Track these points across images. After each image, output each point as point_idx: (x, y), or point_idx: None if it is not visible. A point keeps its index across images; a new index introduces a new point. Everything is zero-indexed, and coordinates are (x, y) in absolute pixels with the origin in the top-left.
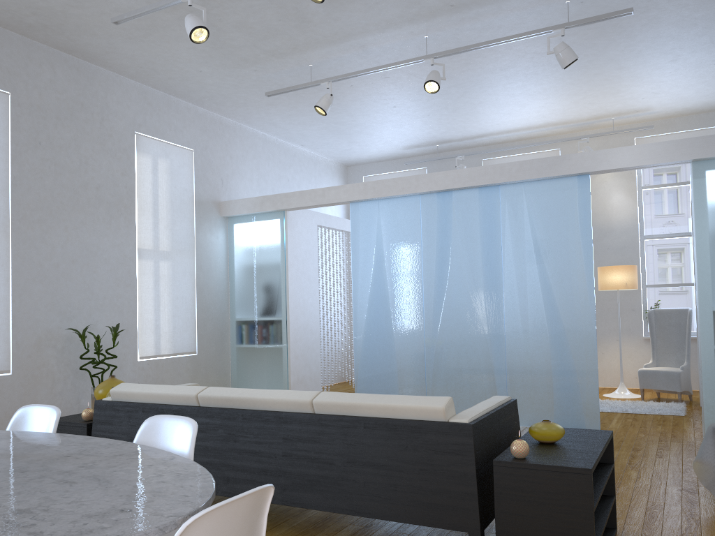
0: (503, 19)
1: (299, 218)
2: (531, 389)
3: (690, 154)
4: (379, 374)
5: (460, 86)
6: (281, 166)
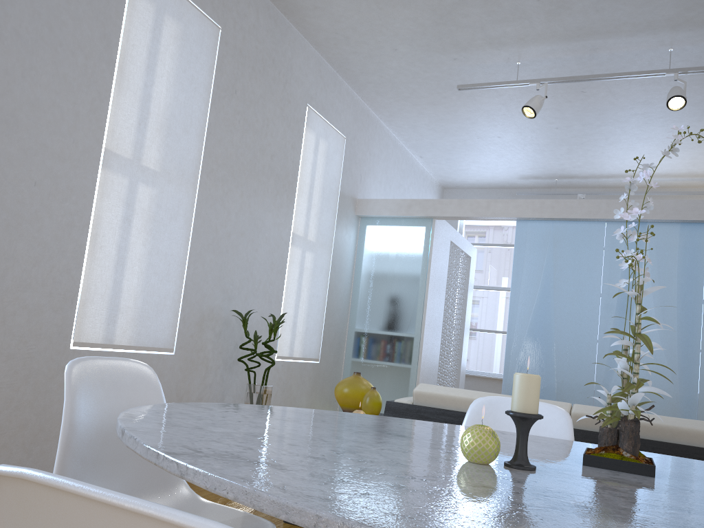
0: None
1: (441, 229)
2: None
3: None
4: None
5: (647, 115)
6: (402, 174)
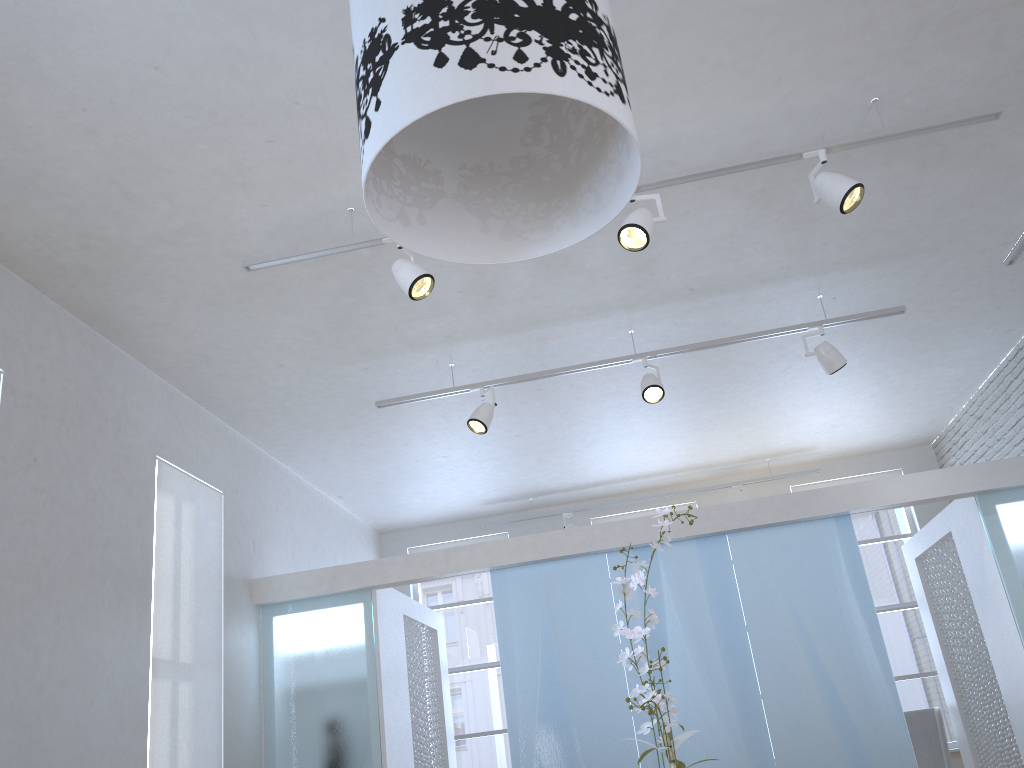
0: (736, 314)
1: (387, 601)
2: None
3: (978, 484)
4: None
5: (623, 406)
6: (316, 527)
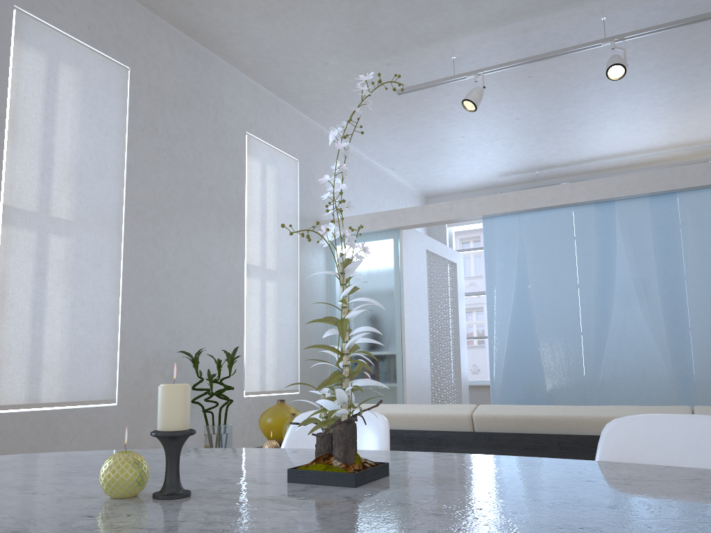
0: None
1: (412, 239)
2: None
3: None
4: None
5: (604, 90)
6: (373, 189)
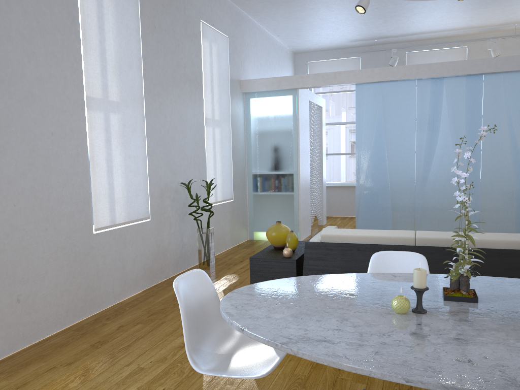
0: None
1: (303, 95)
2: (498, 223)
3: None
4: (376, 213)
5: None
6: (267, 52)
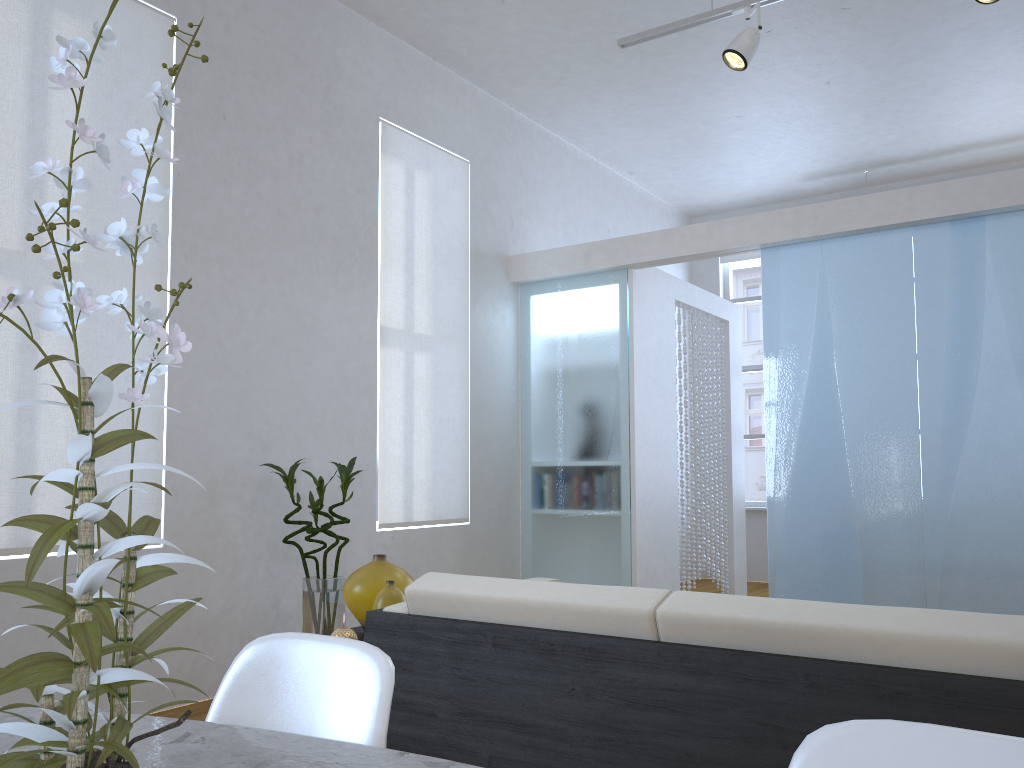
0: None
1: (650, 284)
2: None
3: None
4: (822, 571)
5: (977, 28)
6: (598, 206)
